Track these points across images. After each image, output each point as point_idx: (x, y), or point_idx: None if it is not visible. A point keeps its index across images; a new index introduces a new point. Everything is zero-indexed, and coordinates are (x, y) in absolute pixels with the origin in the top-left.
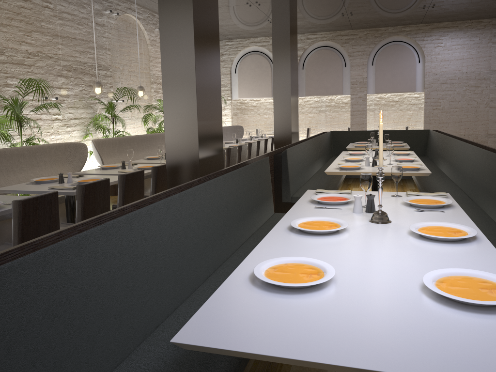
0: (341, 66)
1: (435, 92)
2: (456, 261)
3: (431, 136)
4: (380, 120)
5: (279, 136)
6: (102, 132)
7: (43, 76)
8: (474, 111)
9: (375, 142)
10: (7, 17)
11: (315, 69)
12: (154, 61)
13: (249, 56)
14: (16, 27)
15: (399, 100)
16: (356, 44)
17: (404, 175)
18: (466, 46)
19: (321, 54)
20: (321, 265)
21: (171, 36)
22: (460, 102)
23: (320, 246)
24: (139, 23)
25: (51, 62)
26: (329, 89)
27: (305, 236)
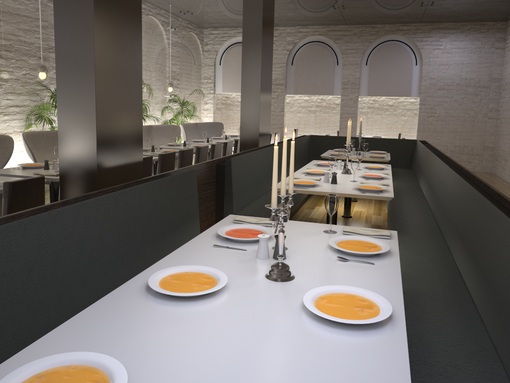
0: (333, 64)
1: (431, 98)
2: (336, 372)
3: (417, 148)
4: (275, 142)
5: (246, 138)
6: (48, 123)
7: None
8: (472, 121)
9: (354, 150)
10: None
11: (305, 66)
12: None
13: (235, 47)
14: None
15: (394, 105)
16: (350, 41)
17: (363, 197)
18: (467, 50)
19: (312, 50)
20: (114, 376)
21: (67, 13)
22: (457, 110)
23: (162, 323)
24: None
25: None
26: (319, 88)
27: (158, 300)
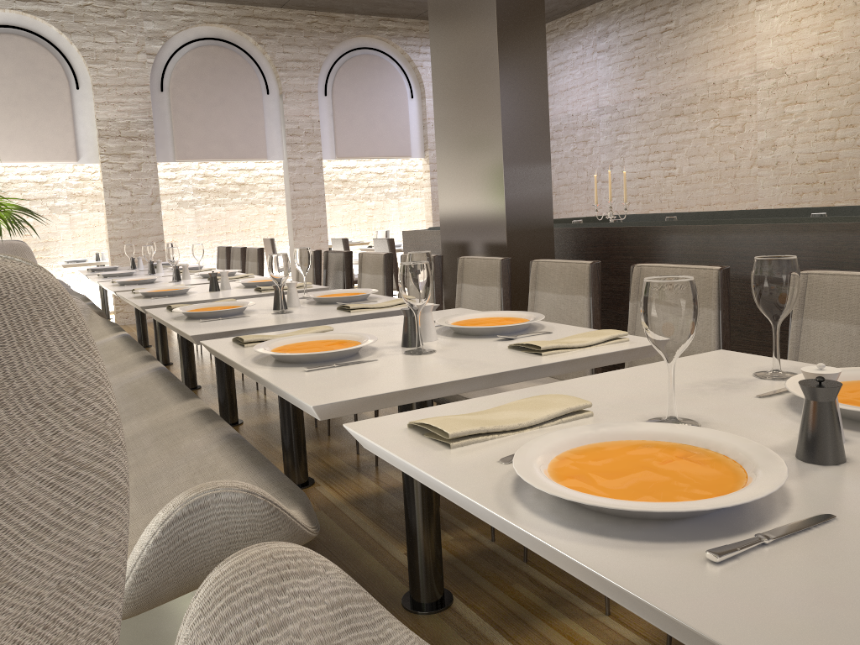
0: (260, 92)
1: None
2: None
3: None
4: None
5: (522, 226)
6: None
7: None
8: None
9: None
10: None
11: (197, 93)
12: None
13: None
14: None
15: (350, 179)
16: (291, 43)
17: None
18: None
19: (209, 58)
20: None
21: None
22: None
23: None
24: None
25: None
26: (236, 145)
27: None
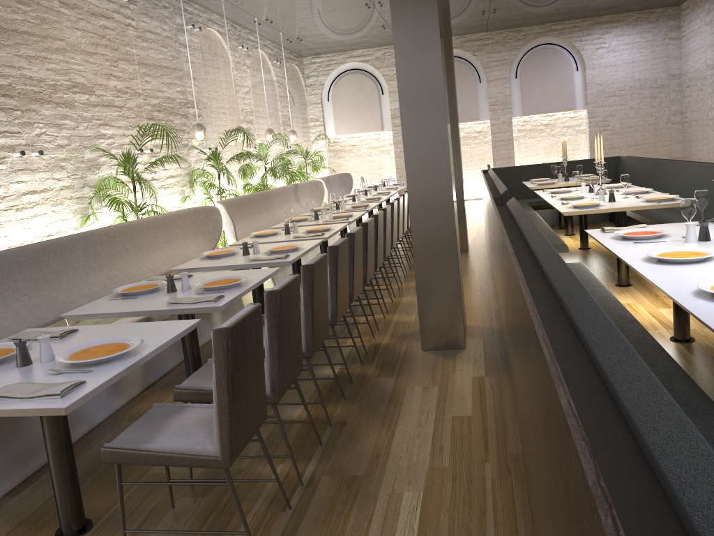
0: (475, 82)
1: (601, 108)
2: None
3: (627, 164)
4: None
5: None
6: (203, 194)
7: (136, 121)
8: (653, 129)
9: (561, 177)
10: (93, 42)
11: None
12: (241, 91)
13: (346, 76)
14: (103, 55)
15: (550, 123)
16: (492, 51)
17: (661, 207)
18: (637, 45)
19: None
20: None
21: (411, 55)
22: (634, 119)
23: None
24: (222, 39)
25: (141, 101)
26: (461, 114)
27: (680, 265)
